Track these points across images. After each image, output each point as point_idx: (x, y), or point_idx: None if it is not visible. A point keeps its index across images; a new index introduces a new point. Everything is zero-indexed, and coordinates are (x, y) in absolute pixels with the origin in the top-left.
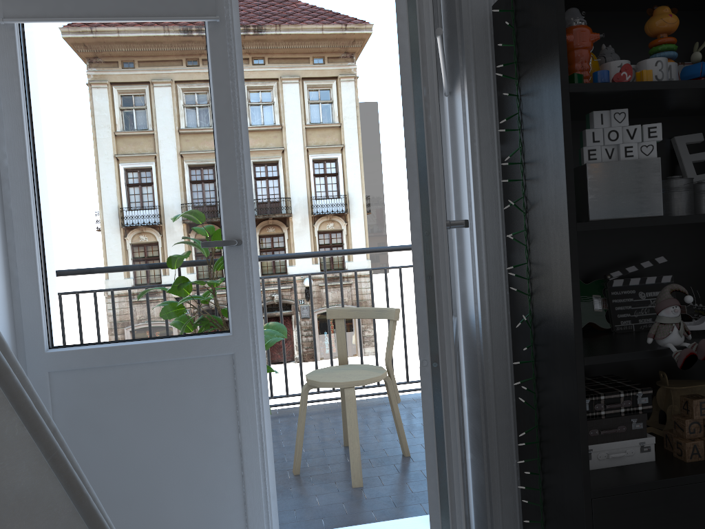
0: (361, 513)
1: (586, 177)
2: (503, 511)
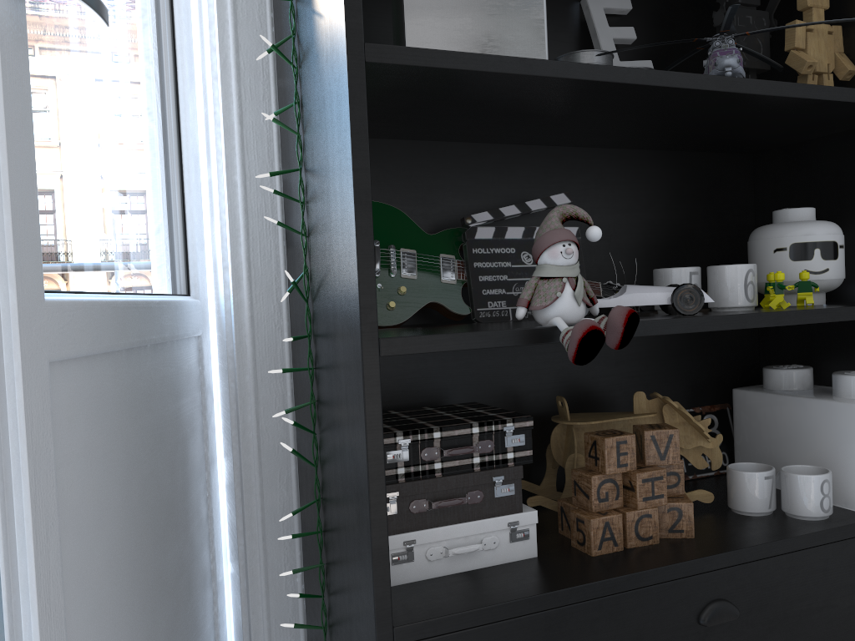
0: None
1: None
2: None
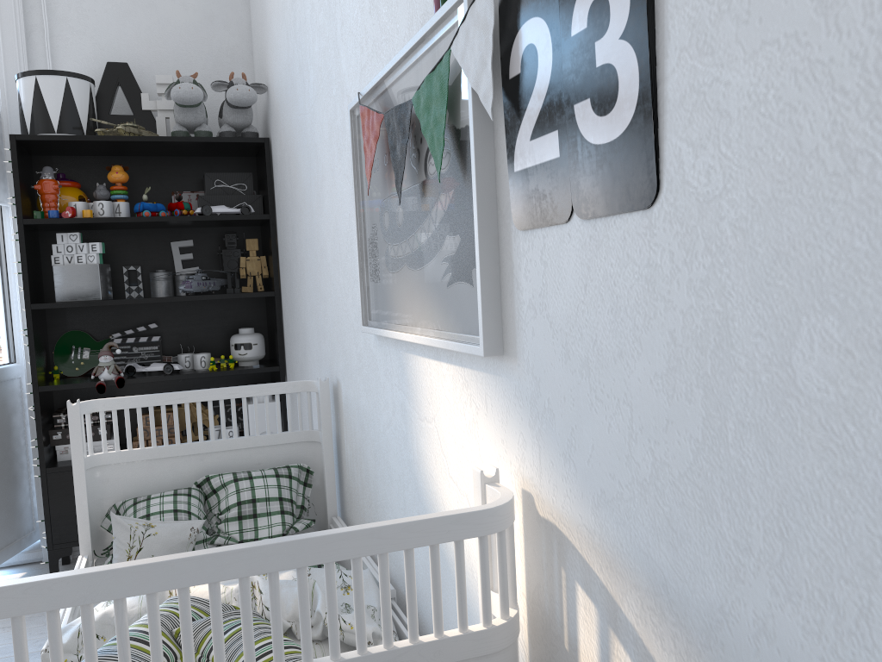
0: None
1: (53, 274)
2: None
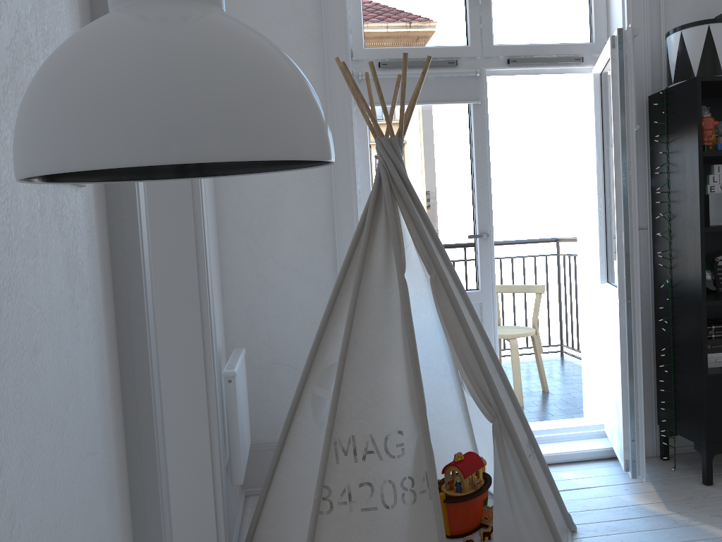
0: (530, 418)
1: (708, 201)
2: (645, 400)
